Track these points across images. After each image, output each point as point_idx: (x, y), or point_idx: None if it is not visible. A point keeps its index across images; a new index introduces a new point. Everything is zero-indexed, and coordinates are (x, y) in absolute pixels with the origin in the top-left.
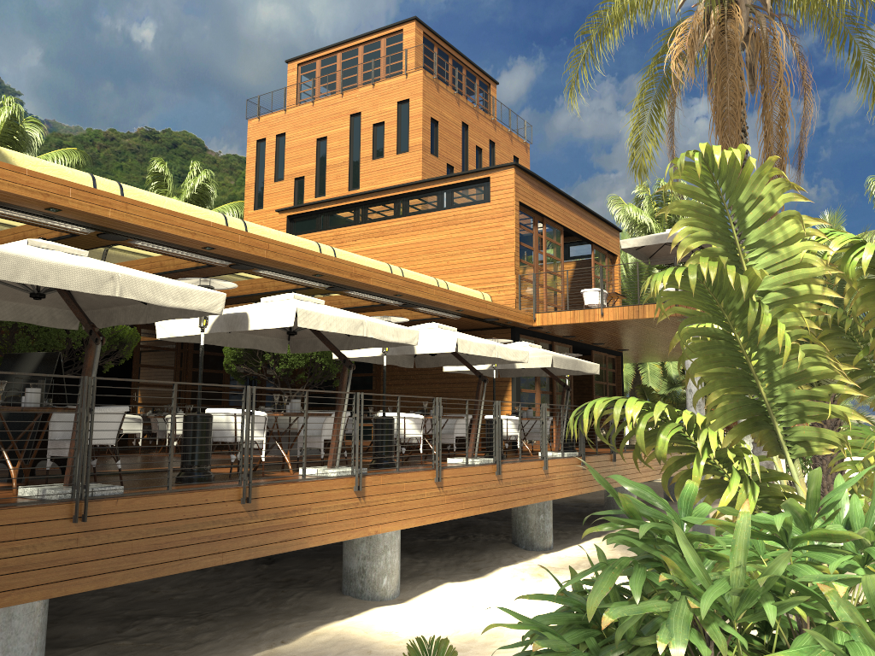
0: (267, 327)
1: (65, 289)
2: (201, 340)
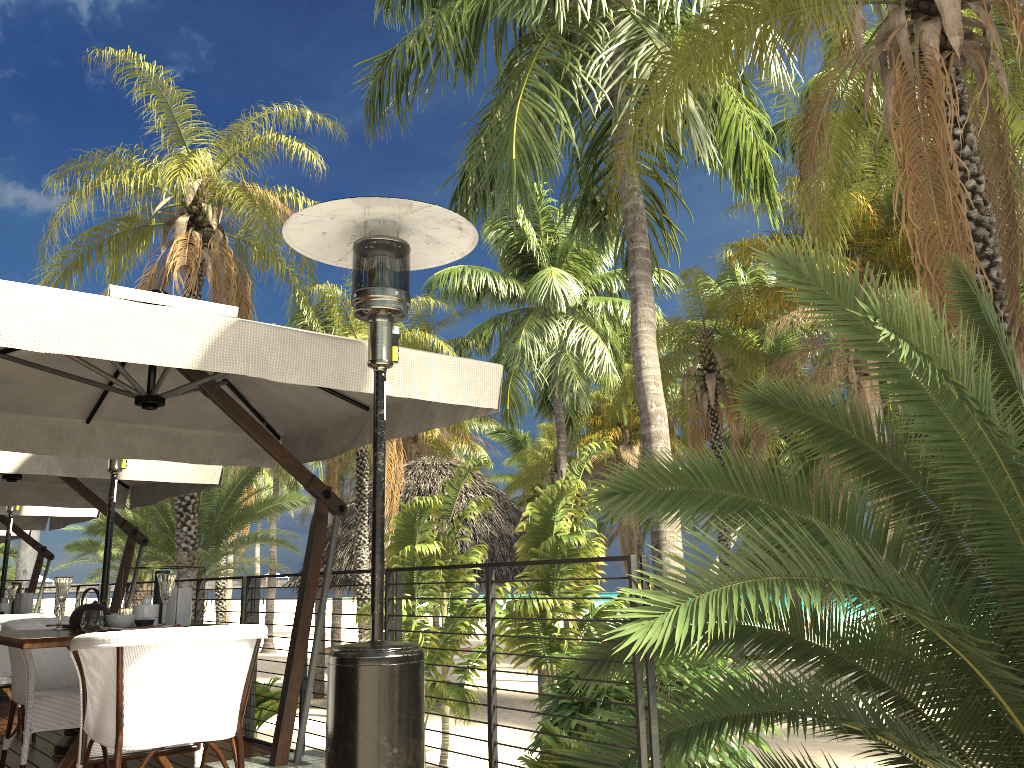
0: (55, 514)
1: (76, 478)
2: (11, 527)
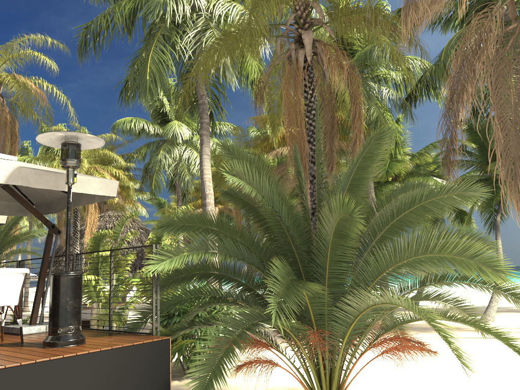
0: None
1: None
2: None
